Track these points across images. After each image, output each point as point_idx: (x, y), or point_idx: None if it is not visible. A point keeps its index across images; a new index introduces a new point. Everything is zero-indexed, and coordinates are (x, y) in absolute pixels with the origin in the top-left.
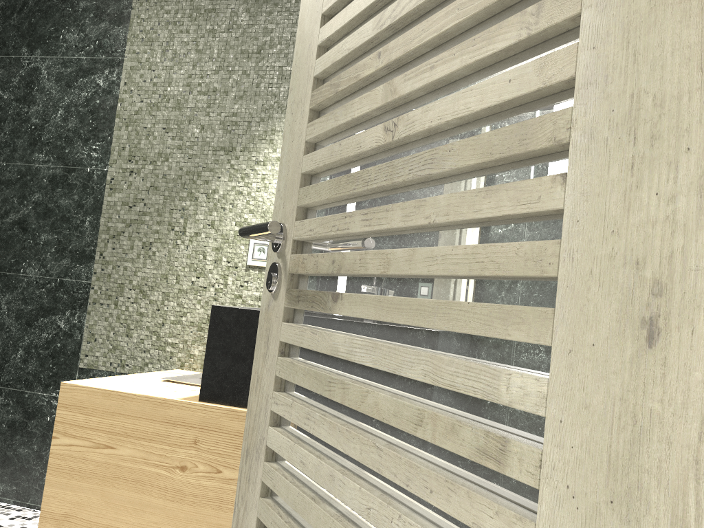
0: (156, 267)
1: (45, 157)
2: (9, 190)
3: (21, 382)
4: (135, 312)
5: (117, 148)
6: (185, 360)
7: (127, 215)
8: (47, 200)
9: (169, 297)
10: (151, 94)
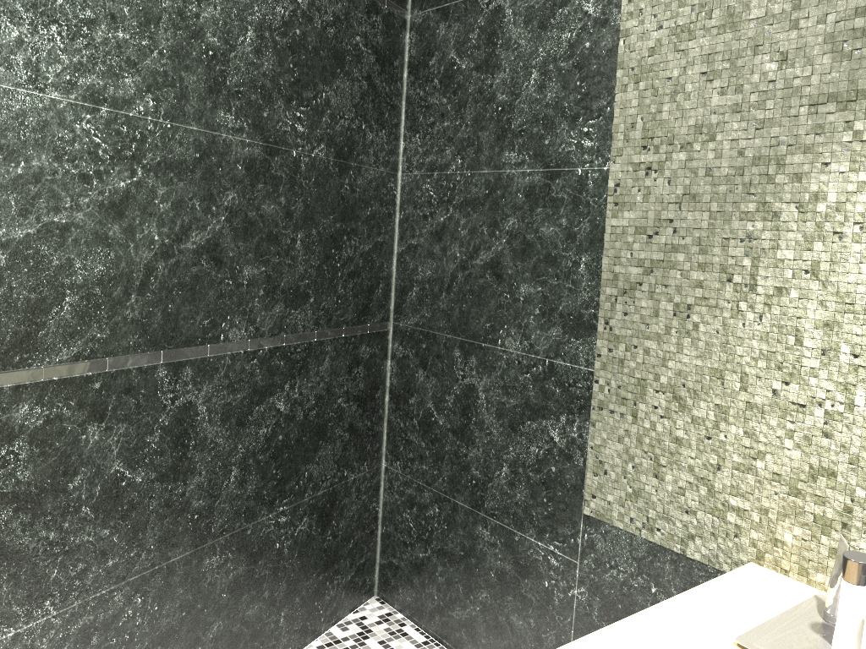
0: (700, 354)
1: (517, 156)
2: (477, 214)
3: (508, 516)
4: (667, 435)
5: (622, 126)
6: (764, 548)
7: (645, 252)
8: (525, 228)
9: (728, 416)
10: (676, 9)
